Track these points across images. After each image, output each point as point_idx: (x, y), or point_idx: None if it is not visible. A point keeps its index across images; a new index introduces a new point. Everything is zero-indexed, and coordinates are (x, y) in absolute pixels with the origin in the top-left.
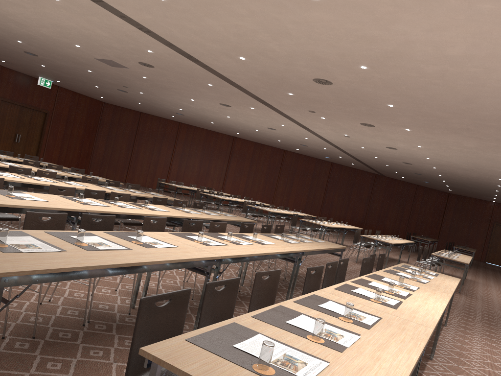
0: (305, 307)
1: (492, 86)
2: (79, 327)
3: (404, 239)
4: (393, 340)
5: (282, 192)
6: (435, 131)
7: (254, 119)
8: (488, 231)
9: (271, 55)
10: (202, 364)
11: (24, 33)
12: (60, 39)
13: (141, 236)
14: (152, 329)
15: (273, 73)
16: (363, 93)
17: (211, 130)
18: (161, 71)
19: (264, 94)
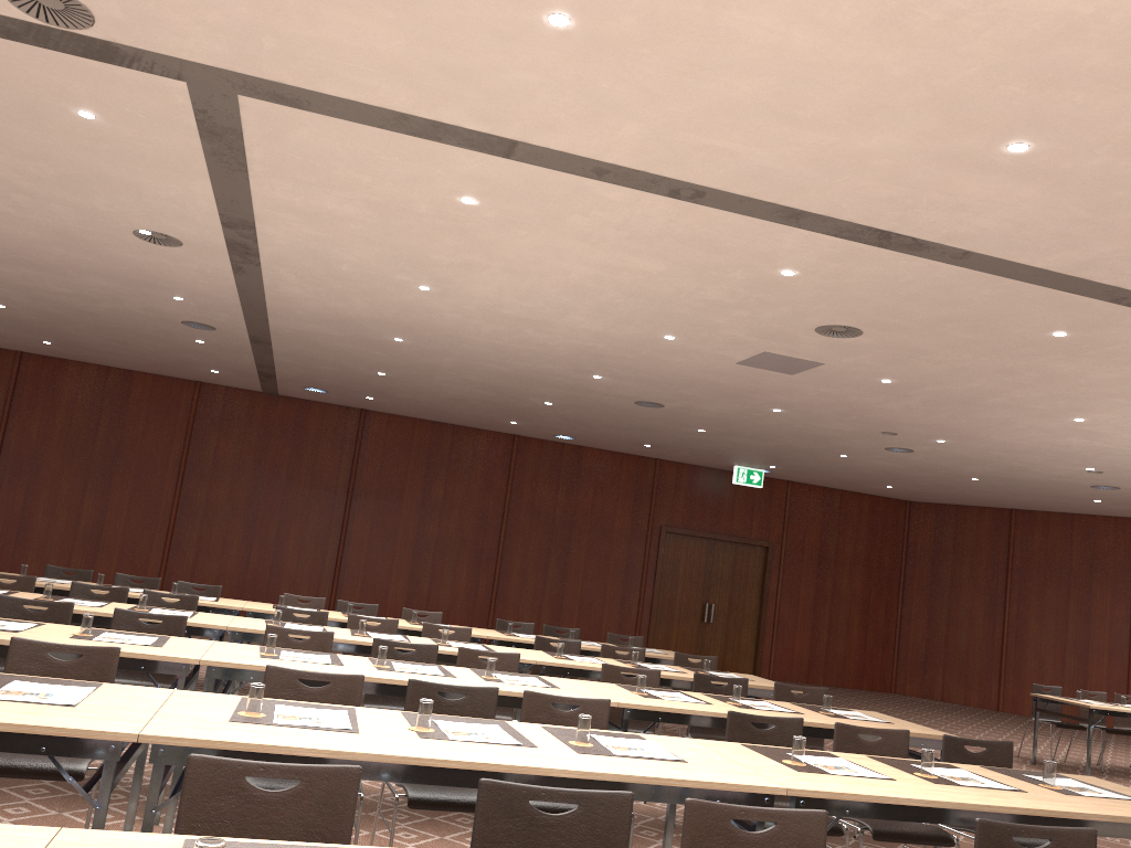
0: None
1: None
2: None
3: None
4: None
5: None
6: None
7: None
8: None
9: (1090, 58)
10: None
11: (572, 347)
12: (626, 332)
13: None
14: None
15: None
16: None
17: None
18: (893, 339)
19: None
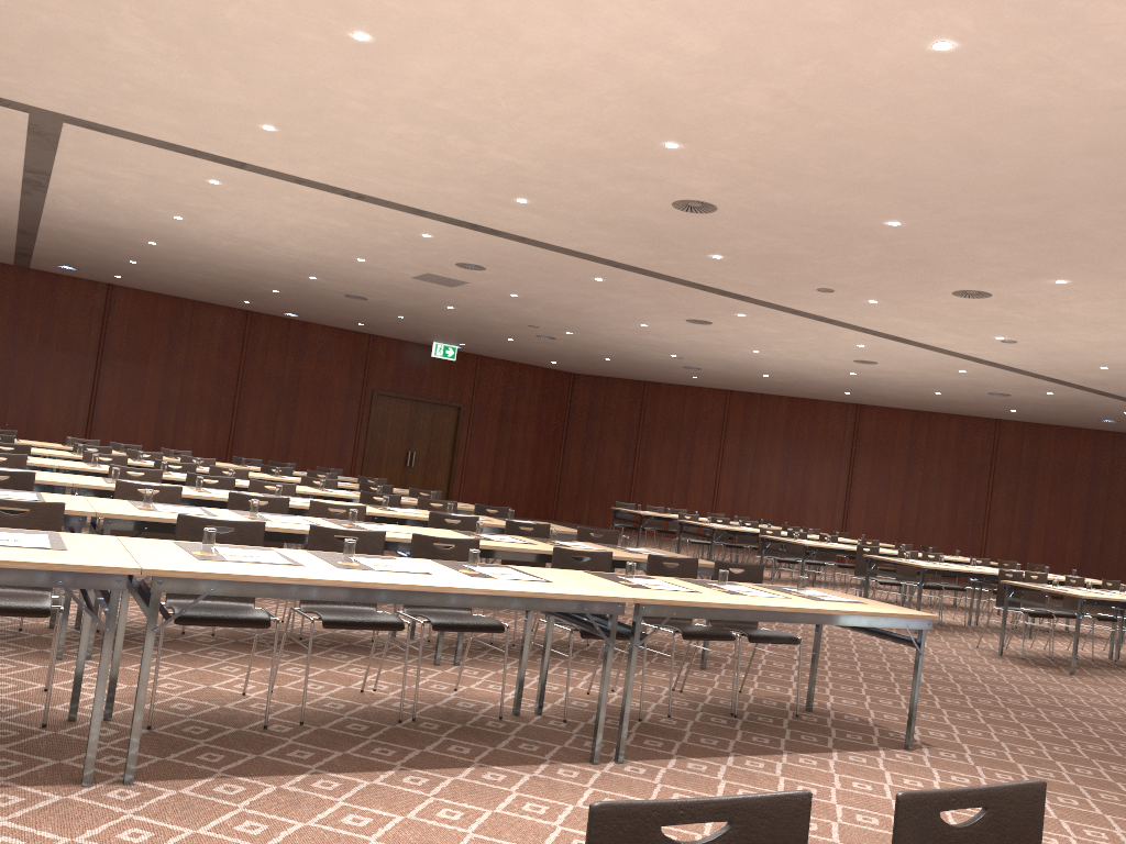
0: None
1: (928, 96)
2: None
3: None
4: None
5: (1005, 526)
6: (1116, 267)
7: (797, 345)
8: None
9: (533, 176)
10: None
11: (292, 259)
12: (330, 254)
13: None
14: None
15: (608, 216)
16: (794, 208)
17: (799, 397)
18: (506, 273)
19: (690, 272)
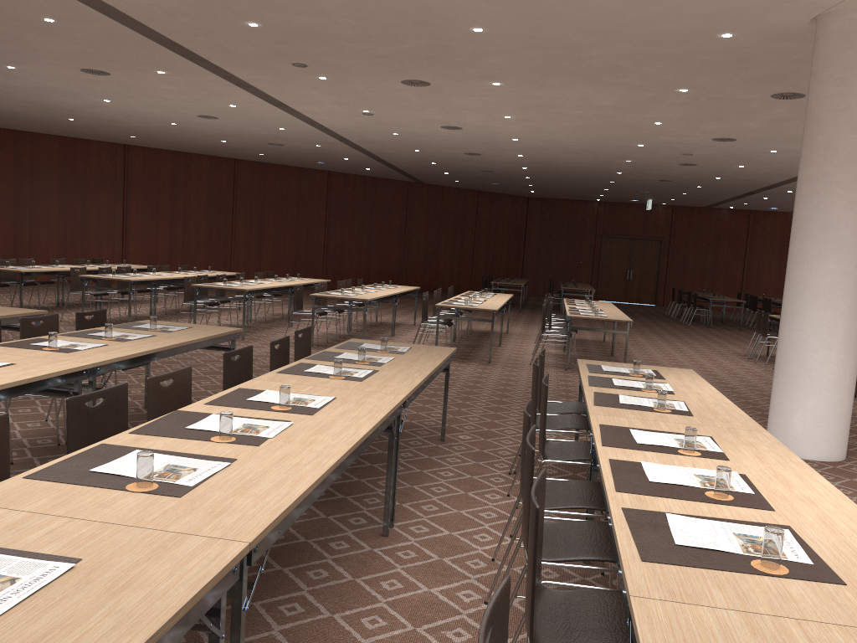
0: None
1: None
2: None
3: (471, 287)
4: None
5: (246, 242)
6: (550, 81)
7: (167, 100)
8: (595, 250)
9: None
10: None
11: None
12: None
13: None
14: None
15: None
16: (426, 3)
17: (70, 137)
18: None
19: (190, 31)
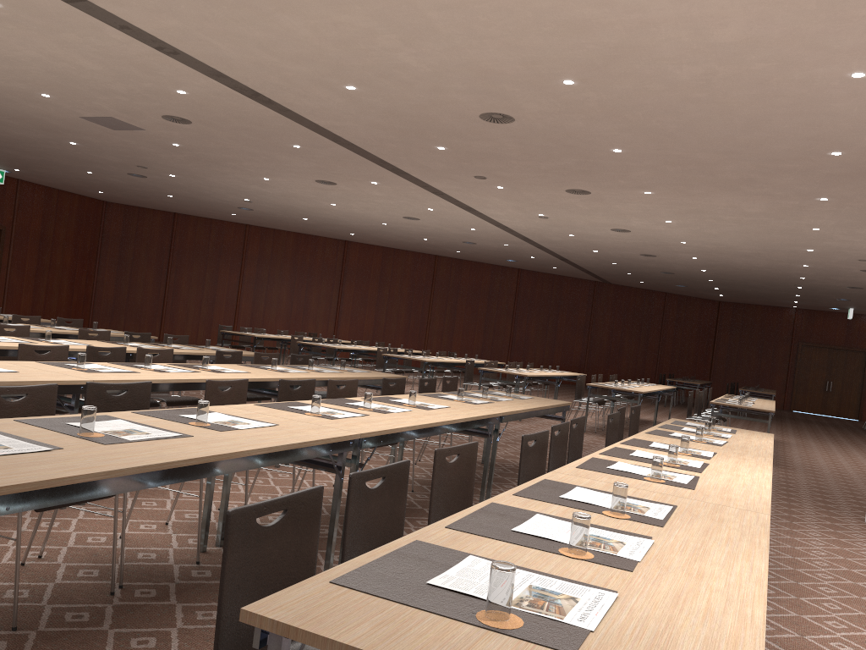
0: (538, 502)
1: (792, 95)
2: (105, 599)
3: None
4: (711, 540)
5: (440, 329)
6: (694, 190)
7: (379, 204)
8: (790, 358)
9: (403, 75)
10: (376, 624)
11: None
12: (12, 85)
13: (206, 410)
14: (257, 574)
15: (408, 110)
16: (570, 132)
17: (303, 233)
18: (206, 130)
19: (395, 153)
